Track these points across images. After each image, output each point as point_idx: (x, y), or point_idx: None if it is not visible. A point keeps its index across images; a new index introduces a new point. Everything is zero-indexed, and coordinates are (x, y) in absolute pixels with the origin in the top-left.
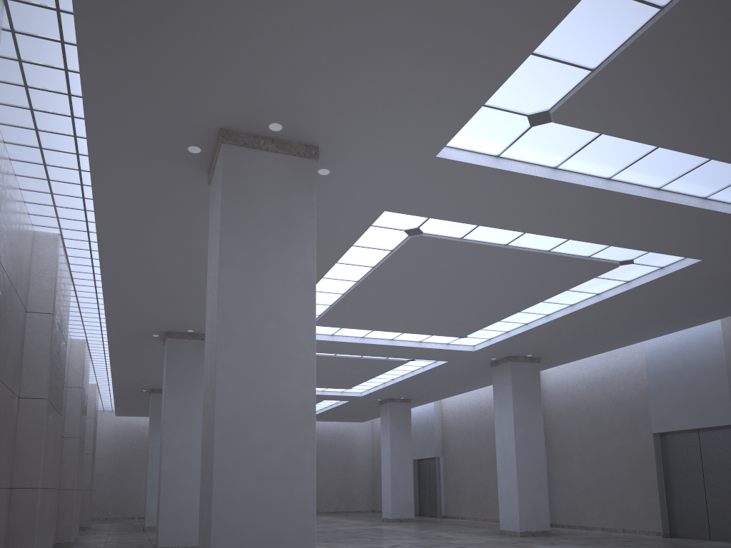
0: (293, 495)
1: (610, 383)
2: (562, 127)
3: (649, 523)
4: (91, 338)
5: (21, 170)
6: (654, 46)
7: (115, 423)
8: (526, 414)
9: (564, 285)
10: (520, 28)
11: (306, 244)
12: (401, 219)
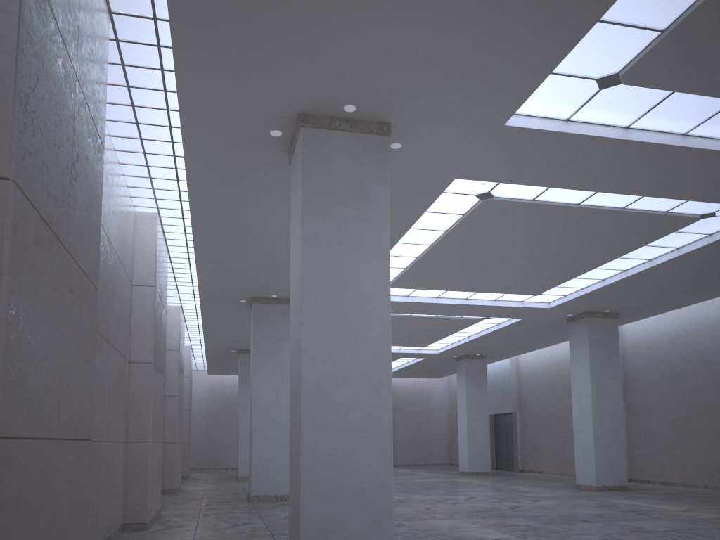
0: (372, 450)
1: (694, 337)
2: (632, 88)
3: None
4: (185, 304)
5: (124, 159)
6: None
7: (207, 381)
8: (603, 370)
9: (641, 241)
10: None
11: (380, 218)
12: (472, 184)
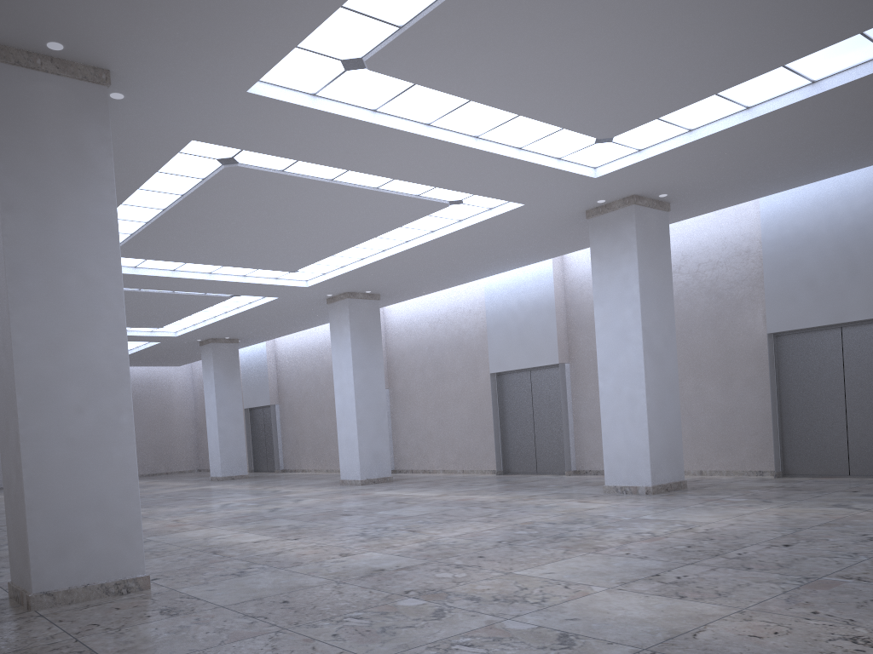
0: (112, 458)
1: (452, 321)
2: (377, 74)
3: (486, 462)
4: None
5: None
6: (454, 14)
7: None
8: (366, 356)
9: (397, 222)
10: None
11: (104, 187)
12: (212, 147)
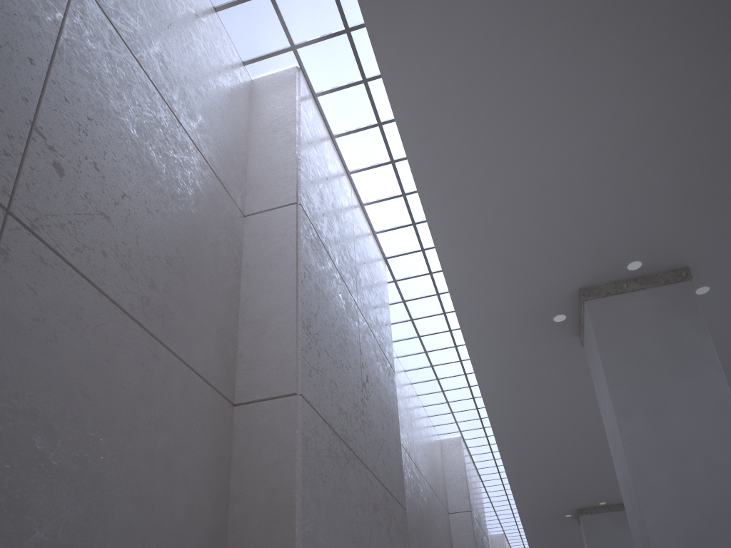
0: None
1: None
2: None
3: None
4: (508, 531)
5: (421, 390)
6: None
7: None
8: None
9: None
10: None
11: (709, 368)
12: None
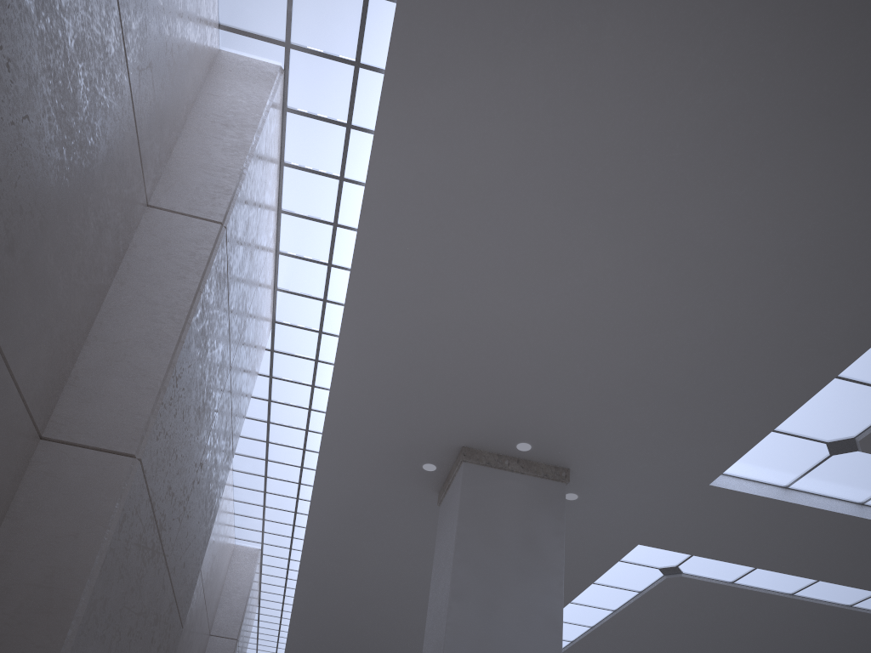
0: None
1: None
2: (870, 456)
3: None
4: None
5: (240, 481)
6: None
7: None
8: None
9: None
10: (824, 350)
11: (552, 579)
12: (656, 554)
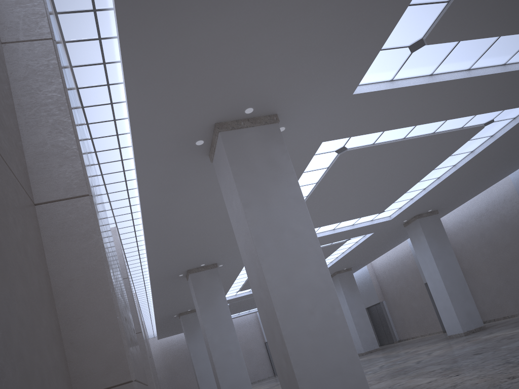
0: (337, 338)
1: (493, 211)
2: (432, 46)
3: None
4: (138, 290)
5: None
6: None
7: (158, 344)
8: (440, 251)
9: (447, 153)
10: None
11: (290, 177)
12: (332, 144)
